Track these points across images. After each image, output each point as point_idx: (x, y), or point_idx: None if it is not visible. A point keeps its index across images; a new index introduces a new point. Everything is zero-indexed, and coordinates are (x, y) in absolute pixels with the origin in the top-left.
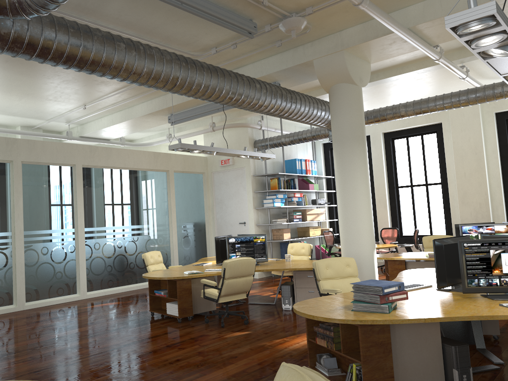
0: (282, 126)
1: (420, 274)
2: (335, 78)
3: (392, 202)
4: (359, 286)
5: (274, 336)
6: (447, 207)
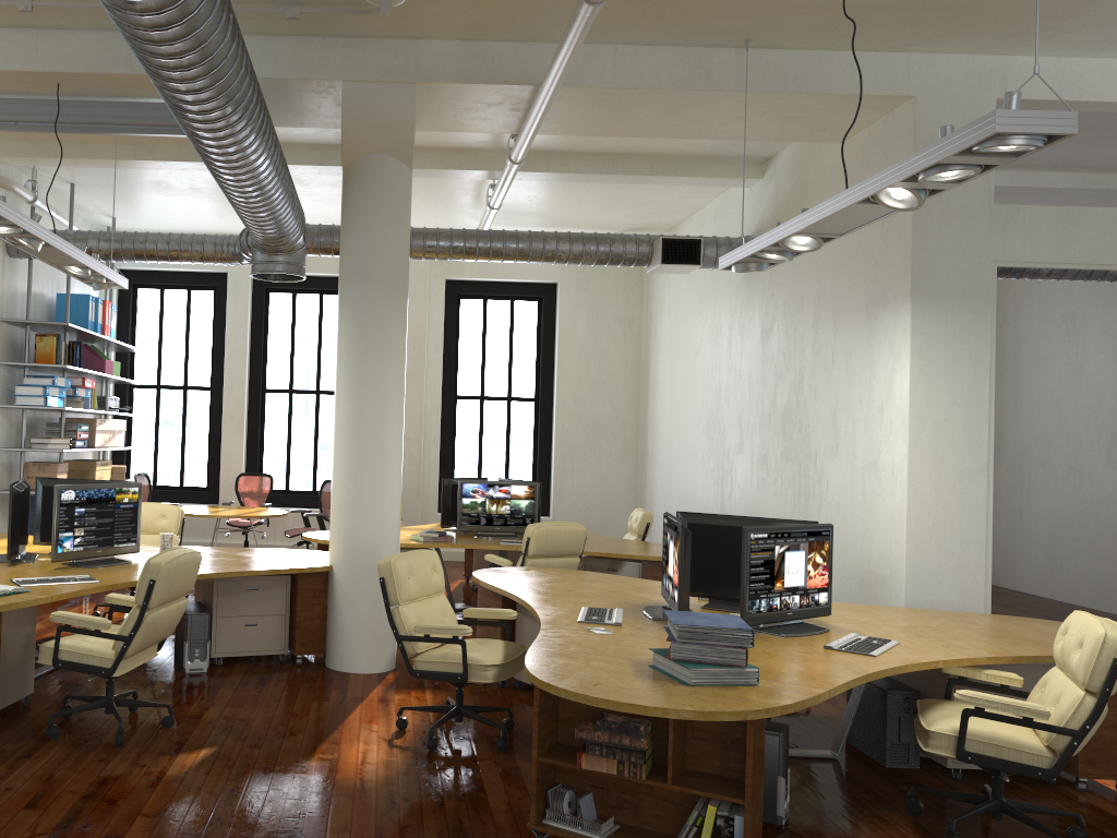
0: (73, 208)
1: (522, 582)
2: (381, 139)
3: (252, 420)
4: (694, 629)
5: (285, 750)
6: None
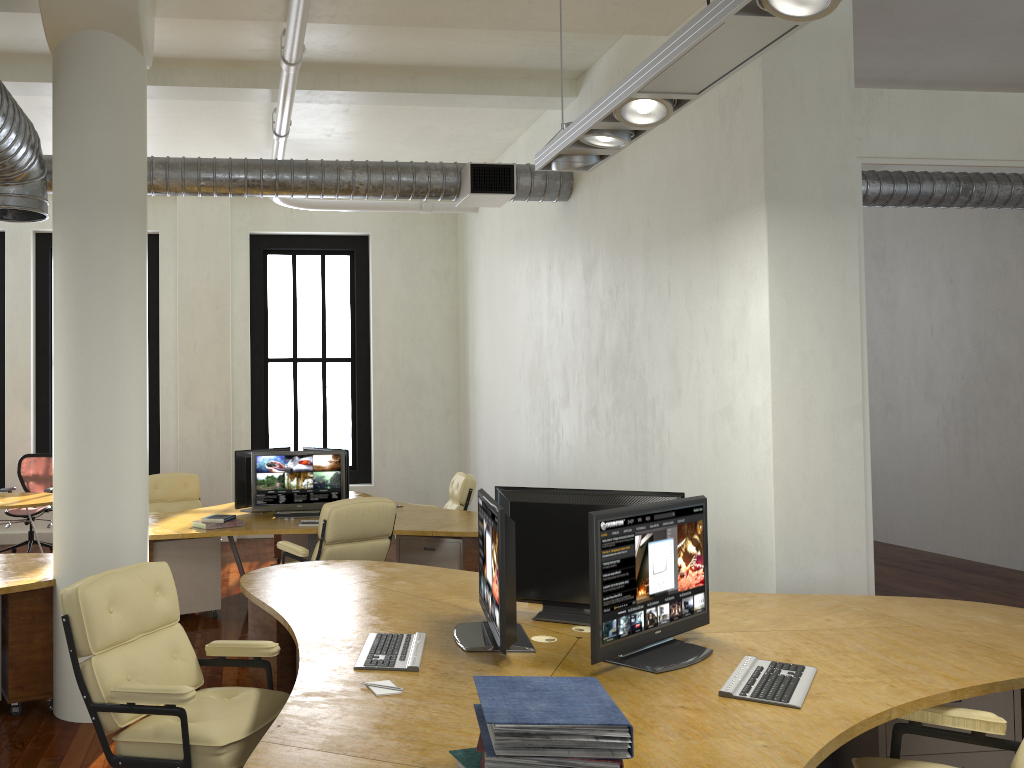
0: None
1: (302, 589)
2: (94, 8)
3: (41, 395)
4: (525, 730)
5: None
6: (153, 412)
